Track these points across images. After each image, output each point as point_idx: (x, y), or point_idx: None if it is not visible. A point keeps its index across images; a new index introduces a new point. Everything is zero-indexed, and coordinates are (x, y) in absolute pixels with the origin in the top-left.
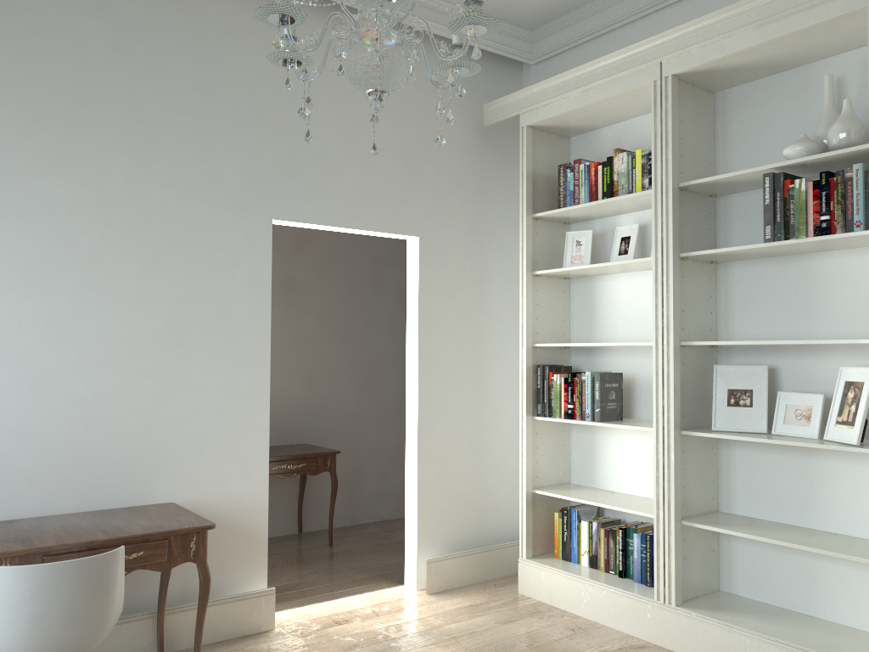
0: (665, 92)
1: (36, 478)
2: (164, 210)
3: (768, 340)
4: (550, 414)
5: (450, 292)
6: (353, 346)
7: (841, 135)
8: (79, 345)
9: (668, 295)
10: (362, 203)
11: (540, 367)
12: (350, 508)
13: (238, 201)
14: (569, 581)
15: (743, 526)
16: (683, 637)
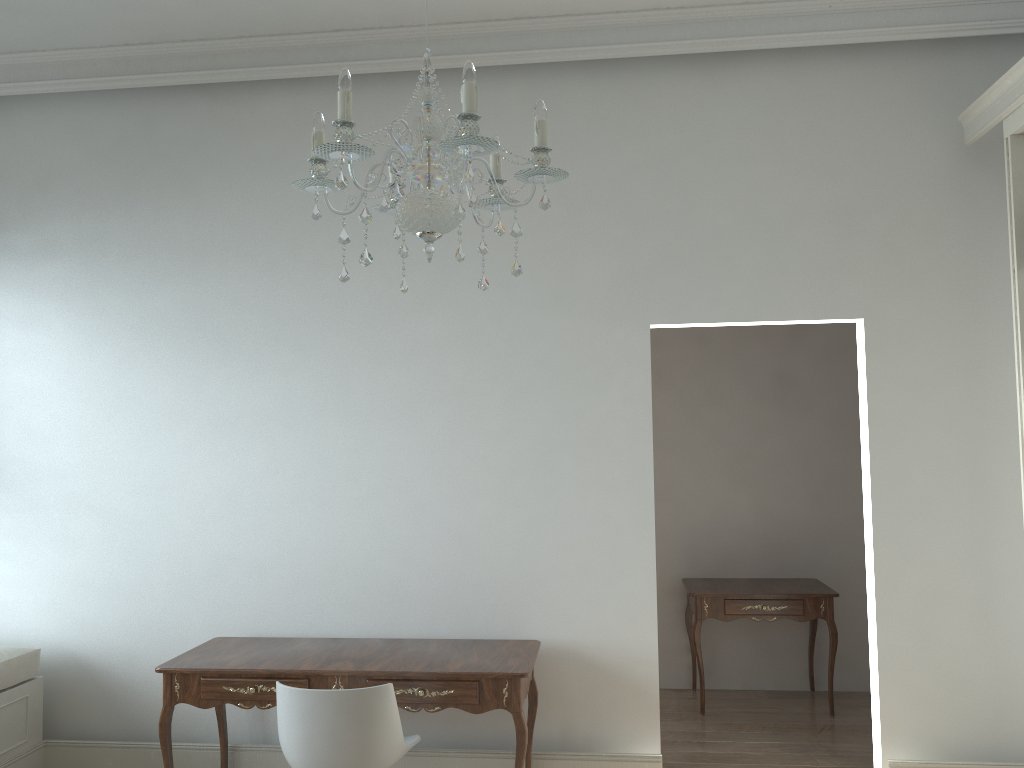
0: None
1: (420, 601)
2: (527, 332)
3: None
4: None
5: (922, 389)
6: None
7: None
8: (452, 475)
9: None
10: (772, 287)
11: None
12: None
13: (608, 310)
14: None
15: None
16: None
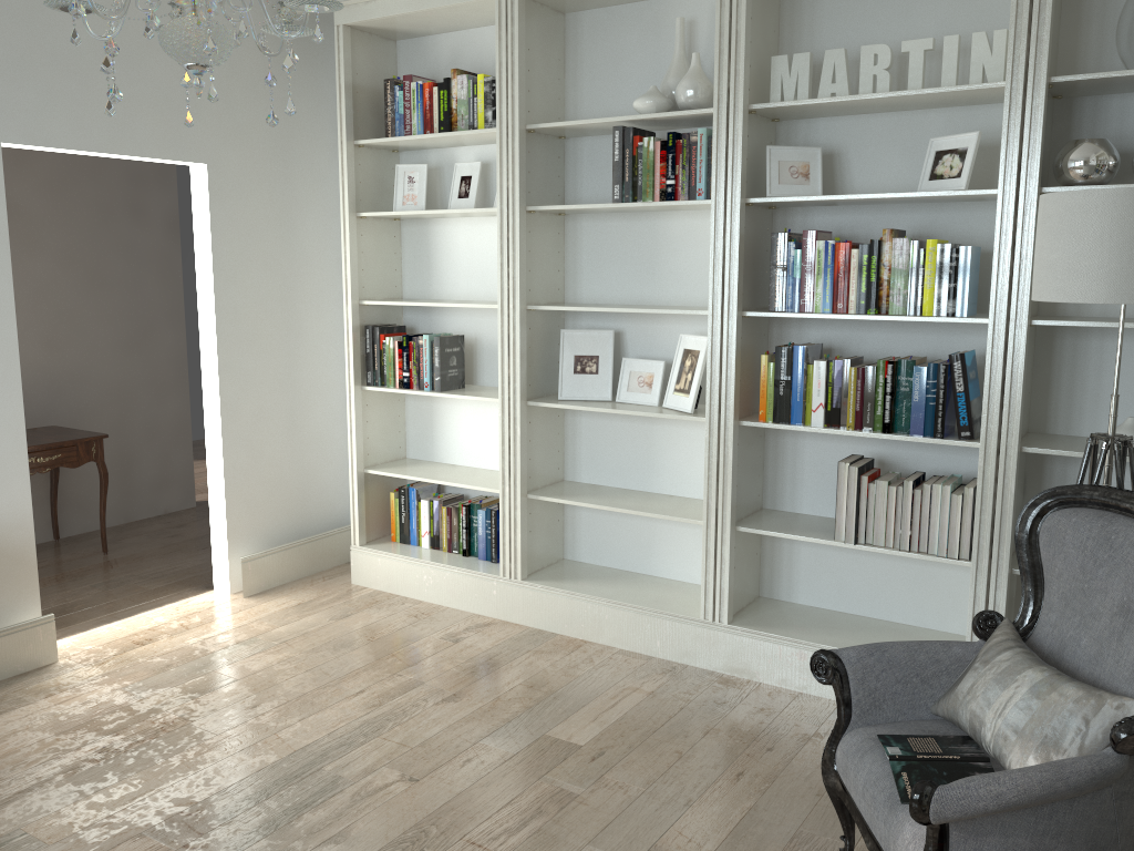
0: (511, 13)
1: None
2: None
3: (614, 308)
4: (382, 383)
5: (252, 235)
6: (110, 294)
7: (689, 94)
8: None
9: (514, 253)
10: (128, 119)
11: (369, 328)
12: (124, 502)
13: None
14: (410, 565)
15: (588, 496)
16: (529, 610)
